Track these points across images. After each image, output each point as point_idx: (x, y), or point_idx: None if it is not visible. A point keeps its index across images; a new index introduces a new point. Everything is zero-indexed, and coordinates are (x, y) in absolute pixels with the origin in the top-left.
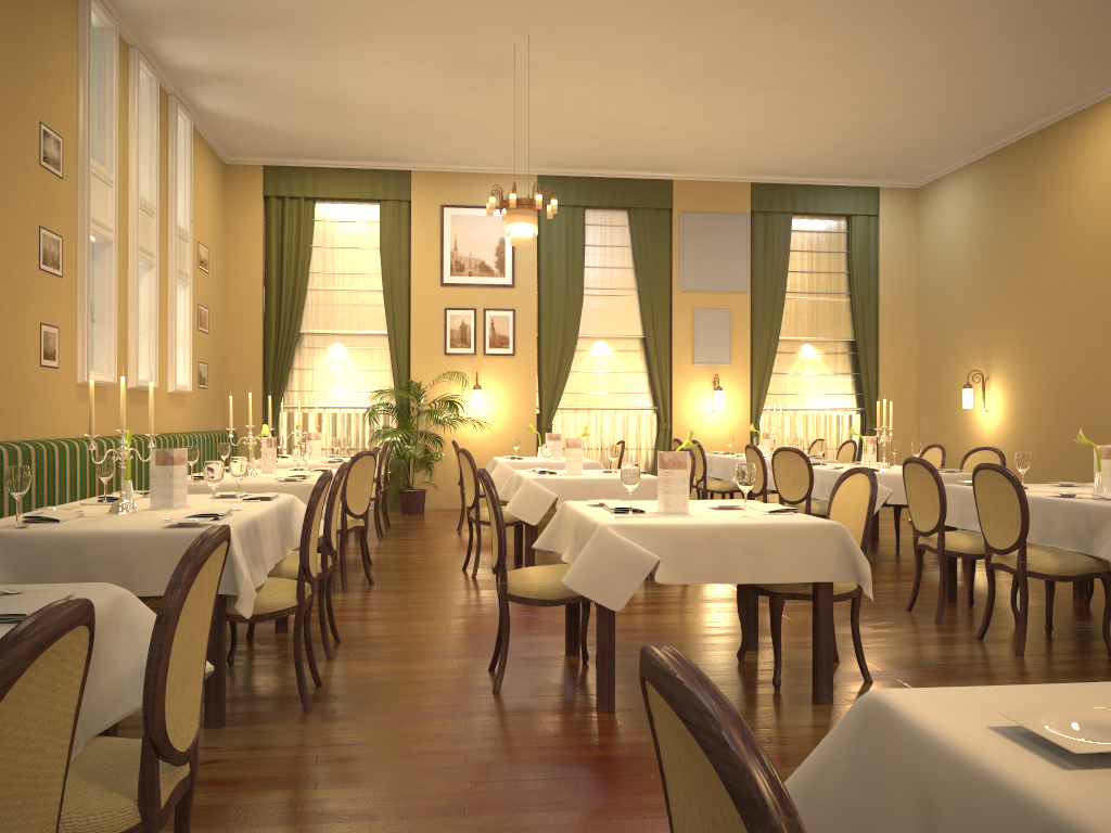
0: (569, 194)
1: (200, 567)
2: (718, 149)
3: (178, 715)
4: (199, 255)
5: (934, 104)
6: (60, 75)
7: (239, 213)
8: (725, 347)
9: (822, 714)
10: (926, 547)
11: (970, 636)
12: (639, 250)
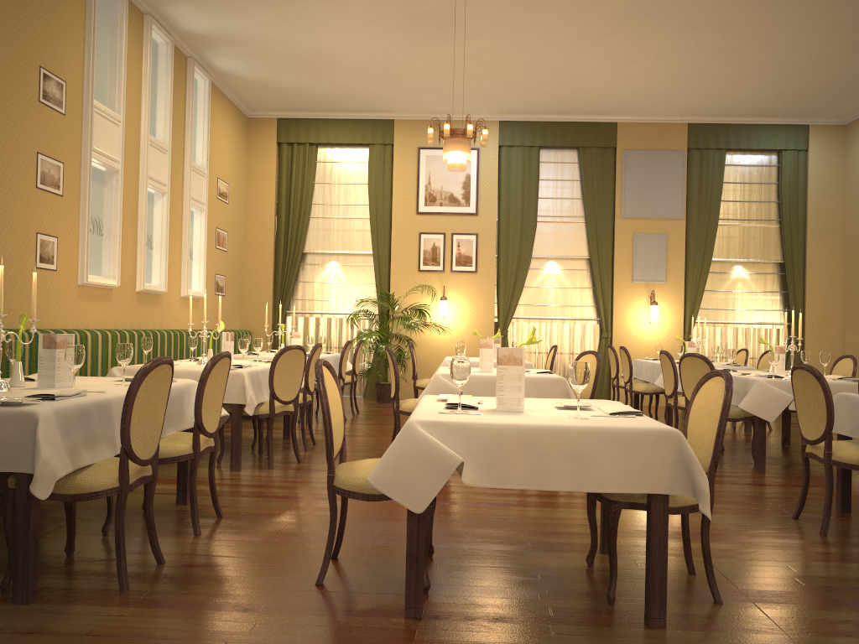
0: (525, 136)
1: None
2: (654, 92)
3: None
4: (218, 188)
5: (856, 39)
6: (64, 30)
7: (257, 156)
8: (661, 267)
9: (647, 642)
10: (812, 455)
11: (854, 553)
12: (586, 183)
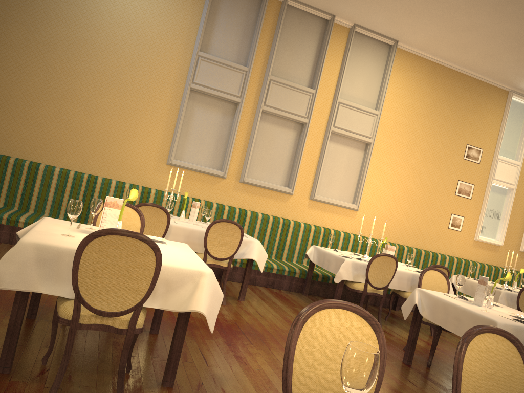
0: None
1: (216, 222)
2: None
3: (215, 250)
4: None
5: None
6: (486, 126)
7: None
8: None
9: None
10: None
11: None
12: None
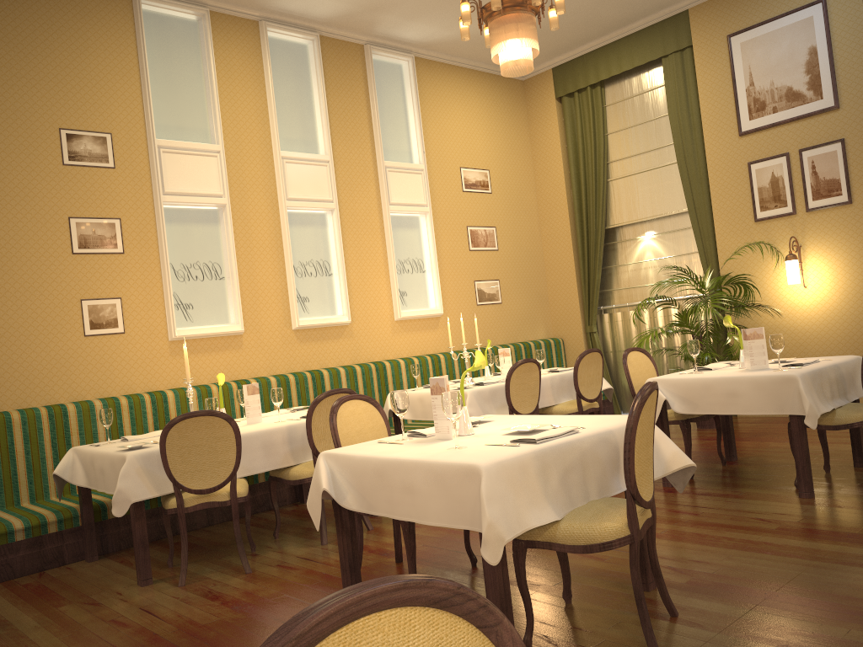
0: None
1: None
2: None
3: None
4: (462, 180)
5: None
6: (100, 80)
7: (539, 123)
8: None
9: None
10: None
11: None
12: None
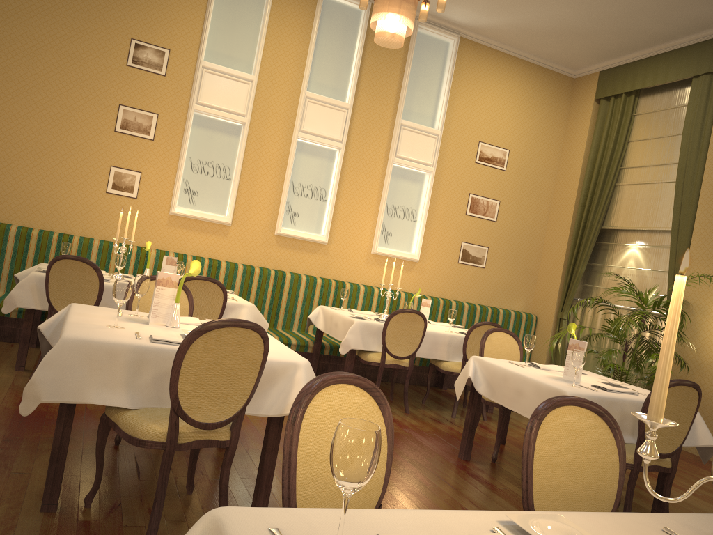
0: None
1: None
2: None
3: None
4: (478, 152)
5: None
6: (173, 8)
7: (575, 119)
8: None
9: None
10: None
11: None
12: None
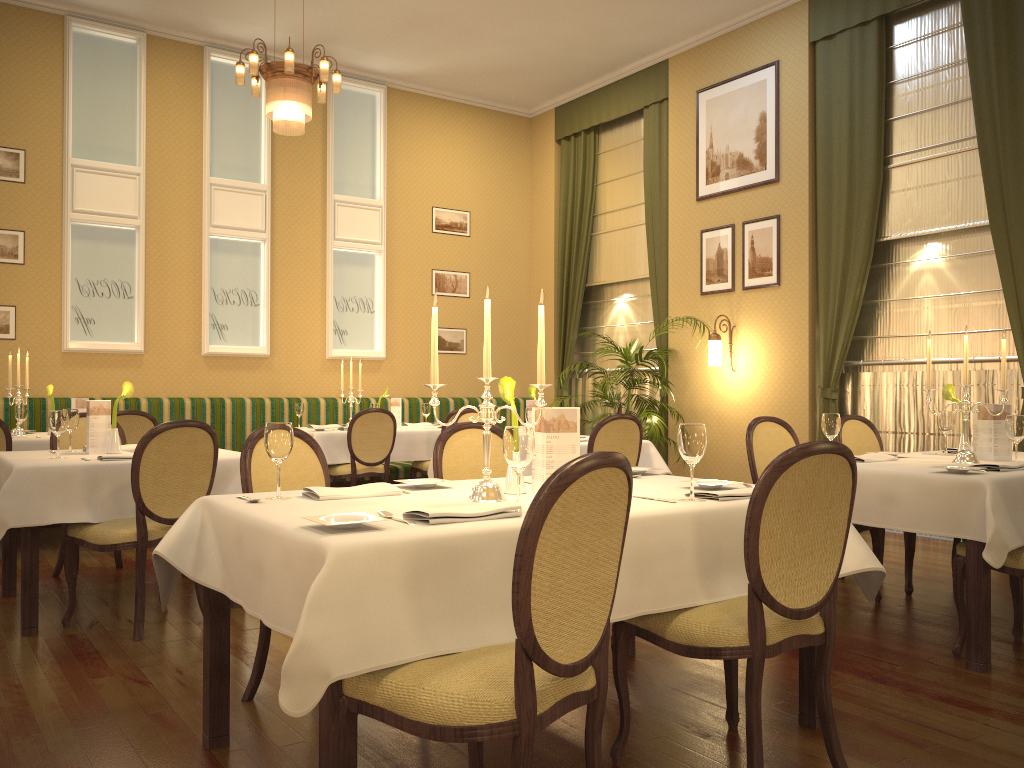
0: (853, 8)
1: None
2: None
3: None
4: (434, 220)
5: None
6: (20, 99)
7: (539, 166)
8: None
9: None
10: None
11: None
12: (974, 60)
